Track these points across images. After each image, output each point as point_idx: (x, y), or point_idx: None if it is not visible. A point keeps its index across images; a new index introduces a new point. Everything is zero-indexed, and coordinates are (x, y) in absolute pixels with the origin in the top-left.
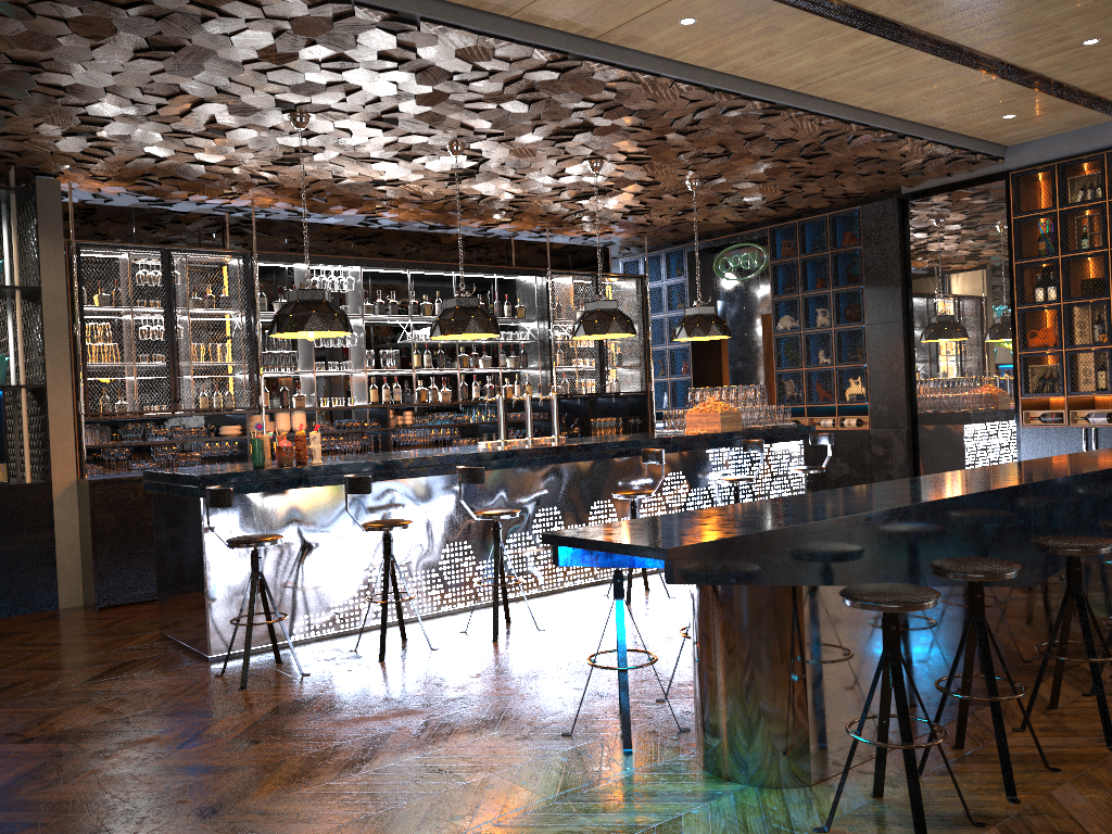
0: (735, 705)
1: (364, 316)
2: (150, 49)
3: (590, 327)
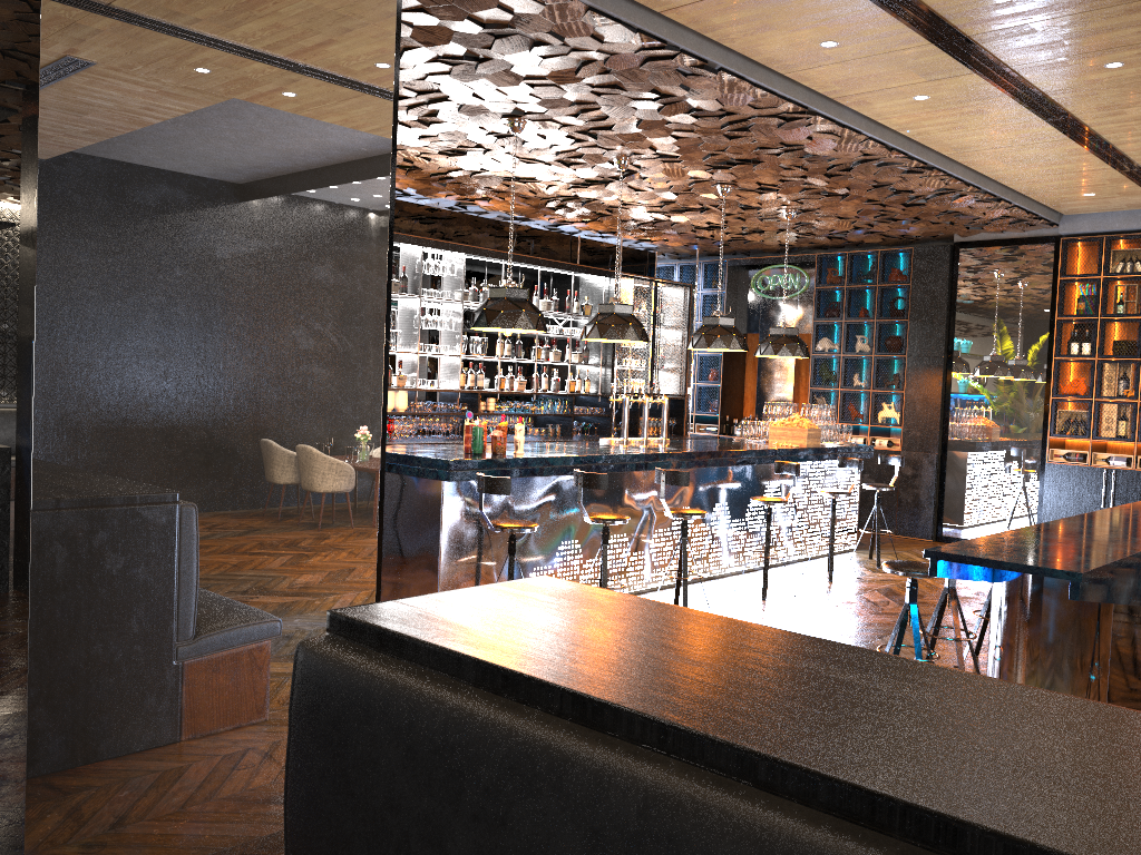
0: None
1: (463, 302)
2: (461, 58)
3: (712, 341)
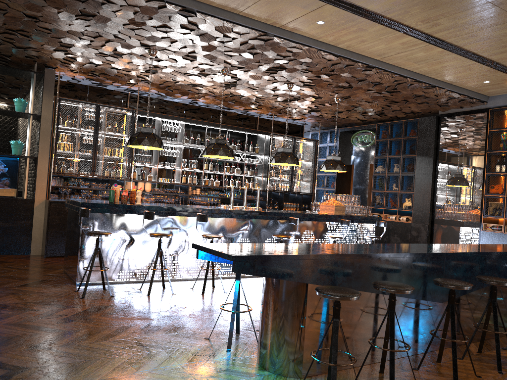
0: (272, 335)
1: (183, 144)
2: (82, 15)
3: (277, 159)
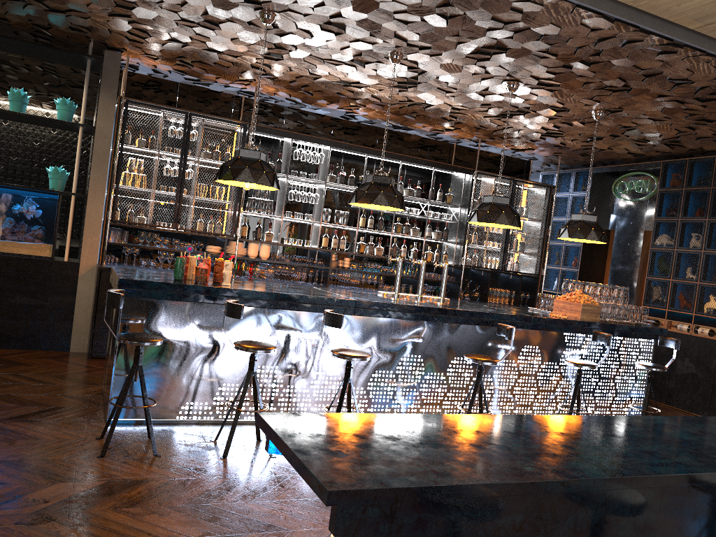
0: None
1: (326, 183)
2: None
3: (482, 215)
